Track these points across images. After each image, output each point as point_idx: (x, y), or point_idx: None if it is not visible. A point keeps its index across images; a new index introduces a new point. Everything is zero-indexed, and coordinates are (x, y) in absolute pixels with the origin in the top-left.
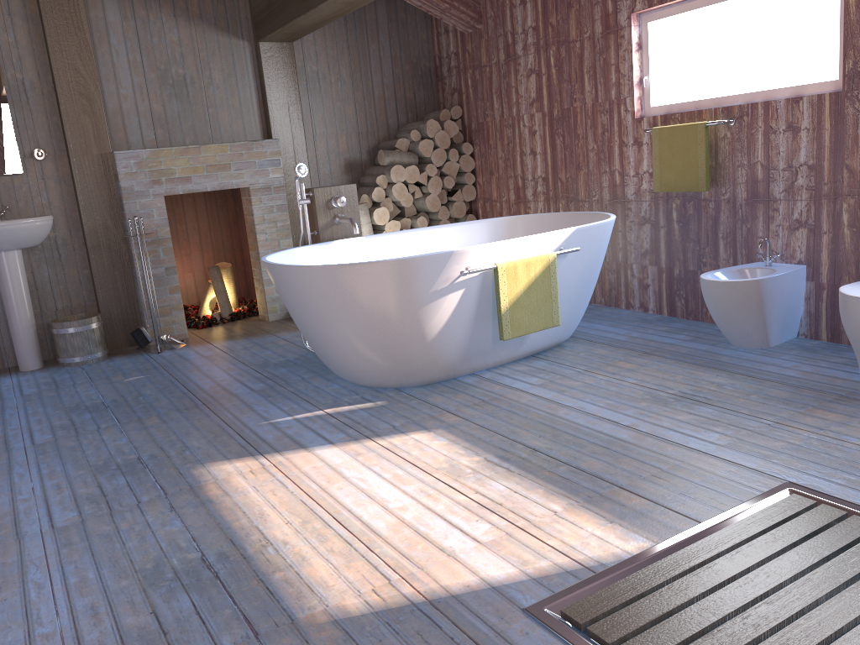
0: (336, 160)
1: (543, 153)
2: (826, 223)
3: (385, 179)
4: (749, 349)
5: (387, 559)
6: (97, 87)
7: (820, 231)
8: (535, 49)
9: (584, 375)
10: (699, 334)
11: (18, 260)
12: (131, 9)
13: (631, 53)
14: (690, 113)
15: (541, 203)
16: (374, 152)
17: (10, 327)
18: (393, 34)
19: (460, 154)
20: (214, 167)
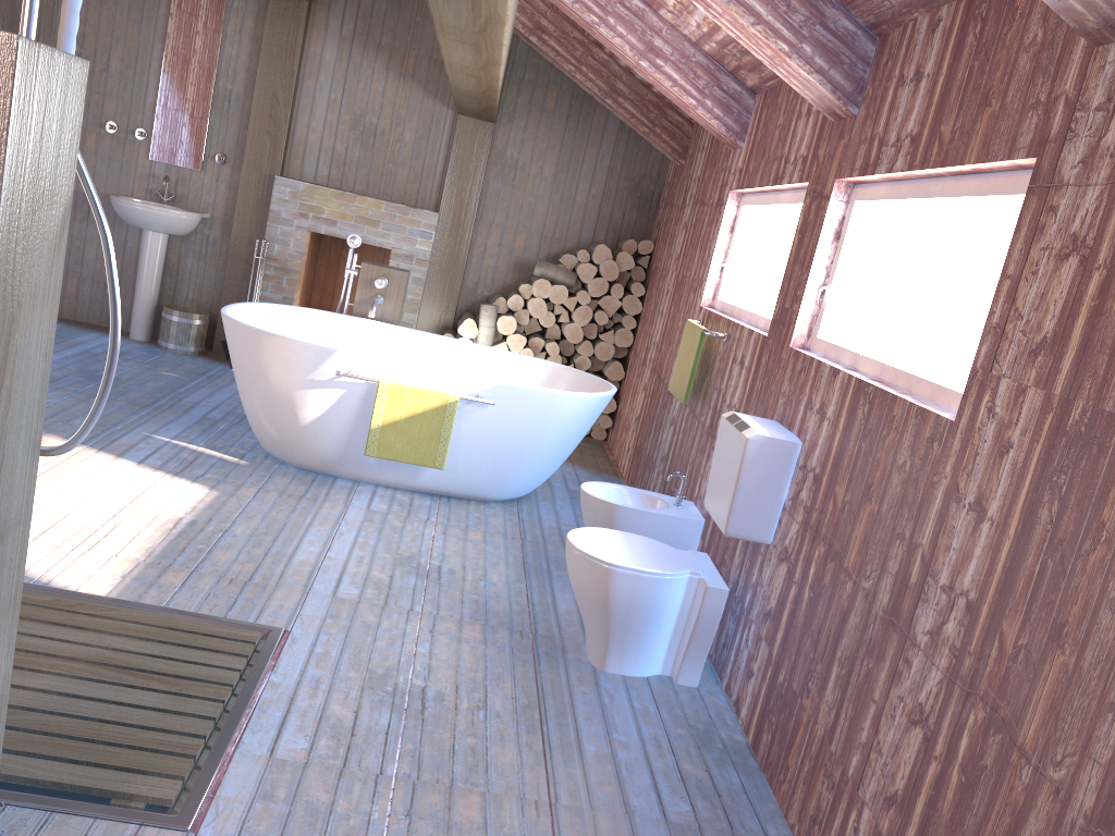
0: (506, 255)
1: (664, 317)
2: None
3: (530, 289)
4: None
5: None
6: (287, 115)
7: None
8: (692, 201)
9: (421, 523)
10: None
11: (159, 242)
12: (348, 53)
13: (718, 233)
14: (717, 316)
15: (649, 371)
16: (553, 261)
17: (134, 297)
18: (620, 144)
19: (632, 293)
20: (363, 219)
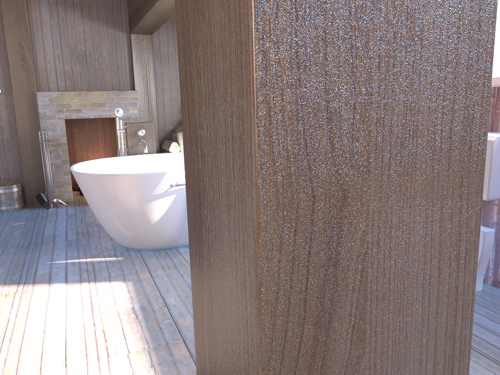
0: (175, 105)
1: None
2: None
3: None
4: None
5: (6, 370)
6: (31, 55)
7: None
8: None
9: None
10: None
11: None
12: (56, 12)
13: None
14: None
15: None
16: None
17: None
18: None
19: None
20: (96, 104)
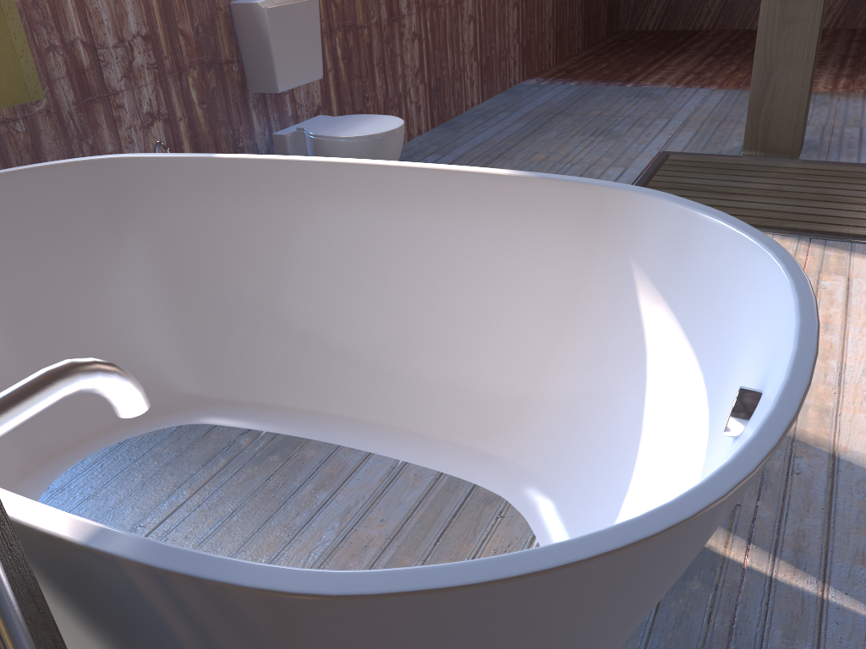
0: None
1: None
2: (179, 107)
3: None
4: None
5: None
6: None
7: (176, 119)
8: None
9: None
10: None
11: None
12: None
13: None
14: None
15: None
16: None
17: None
18: None
19: None
20: None
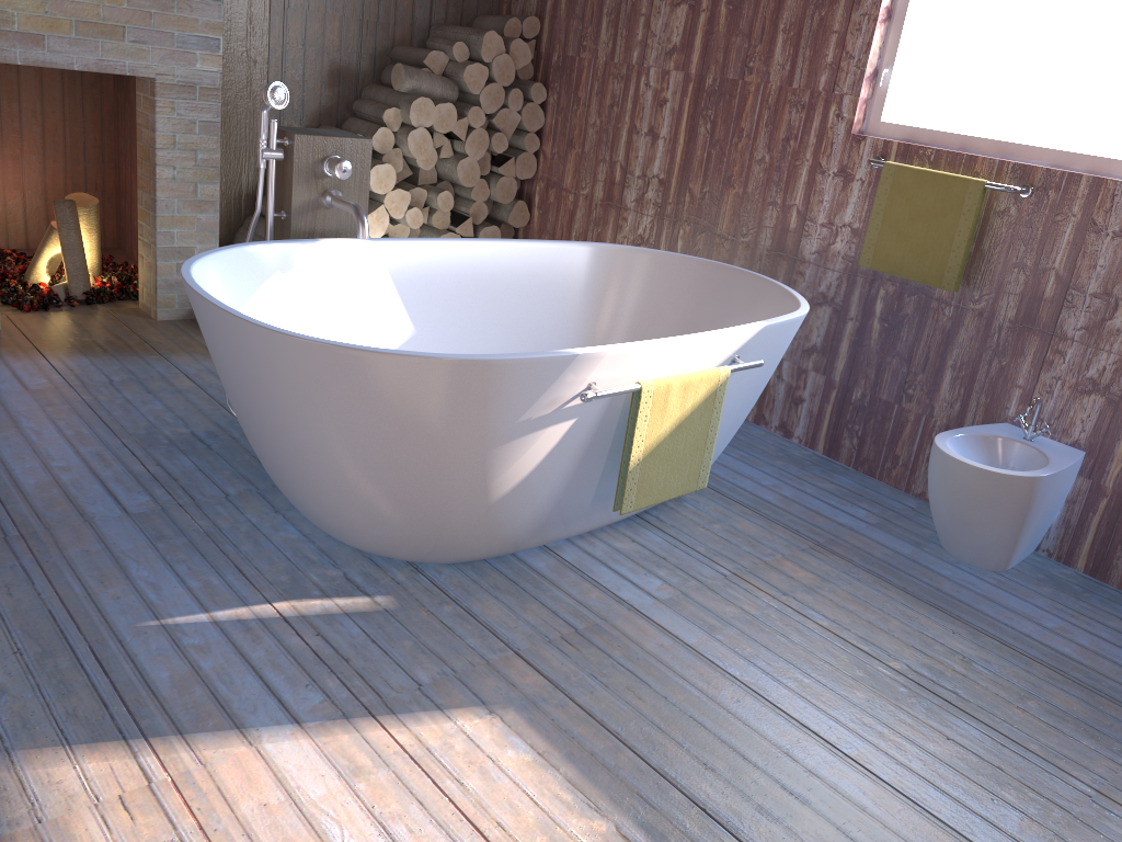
0: (316, 61)
1: (671, 140)
2: None
3: (398, 116)
4: (977, 569)
5: None
6: None
7: None
8: None
9: (737, 589)
10: (886, 513)
11: None
12: None
13: (874, 22)
14: (954, 156)
15: (647, 219)
16: (383, 60)
17: None
18: None
19: (524, 99)
20: (93, 28)
